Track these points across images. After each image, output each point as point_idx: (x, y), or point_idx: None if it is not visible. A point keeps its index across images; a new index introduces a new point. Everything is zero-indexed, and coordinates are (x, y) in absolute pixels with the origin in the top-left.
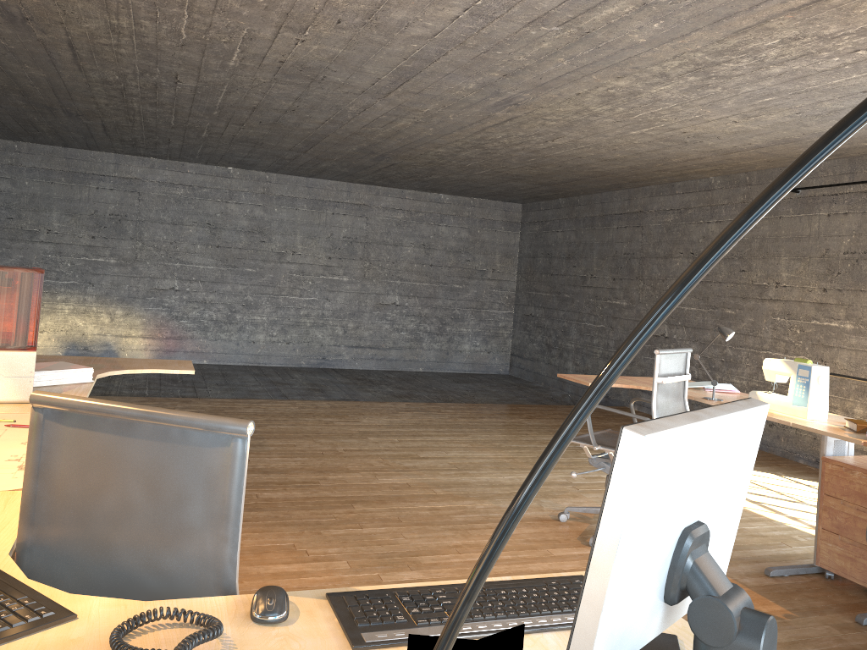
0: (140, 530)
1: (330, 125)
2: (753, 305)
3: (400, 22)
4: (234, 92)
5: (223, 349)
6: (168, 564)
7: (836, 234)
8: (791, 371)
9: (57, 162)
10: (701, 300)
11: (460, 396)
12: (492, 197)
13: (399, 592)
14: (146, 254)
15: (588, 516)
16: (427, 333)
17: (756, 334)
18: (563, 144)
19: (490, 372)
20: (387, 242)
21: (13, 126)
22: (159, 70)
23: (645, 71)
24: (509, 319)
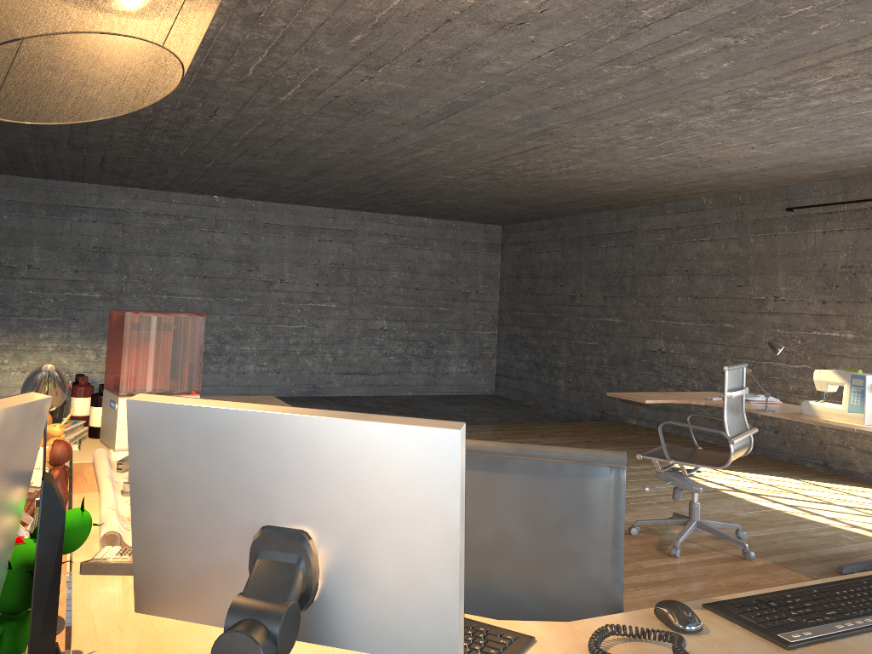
0: (520, 558)
1: (349, 155)
2: (753, 319)
3: (480, 61)
4: (267, 125)
5: (212, 381)
6: (552, 588)
7: (833, 250)
8: (844, 381)
9: (38, 194)
10: (698, 315)
11: (461, 418)
12: (475, 220)
13: (760, 599)
14: (131, 287)
15: (653, 528)
16: (414, 357)
17: (756, 346)
18: (576, 169)
19: (477, 393)
20: (373, 267)
21: (0, 159)
22: (201, 105)
23: (692, 104)
24: (493, 339)
